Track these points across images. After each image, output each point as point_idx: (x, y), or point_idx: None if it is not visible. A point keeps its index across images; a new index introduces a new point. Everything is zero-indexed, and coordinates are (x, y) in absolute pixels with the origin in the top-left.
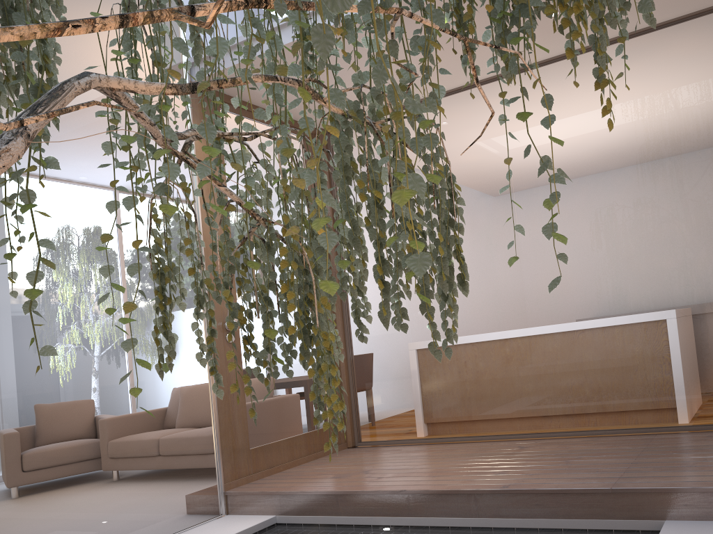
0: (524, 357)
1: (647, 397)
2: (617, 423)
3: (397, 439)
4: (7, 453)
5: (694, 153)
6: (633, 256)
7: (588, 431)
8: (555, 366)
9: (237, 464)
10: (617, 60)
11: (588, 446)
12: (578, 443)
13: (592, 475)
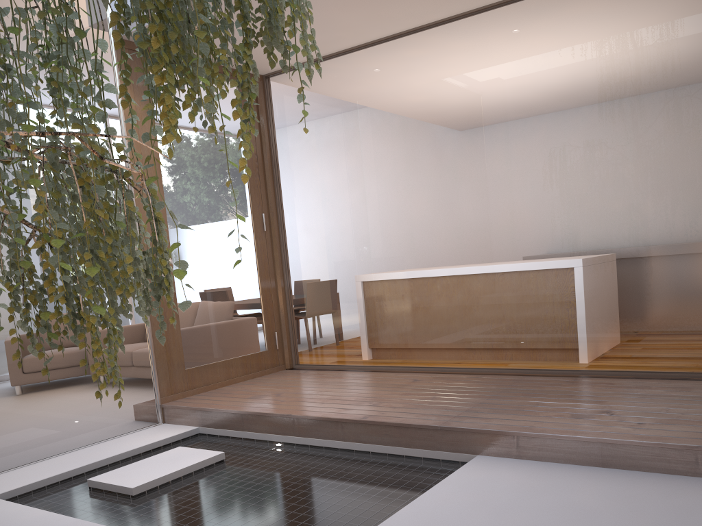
0: (428, 299)
1: (526, 342)
2: (501, 364)
3: (326, 364)
4: None
5: (575, 118)
6: (519, 214)
7: (478, 369)
8: (452, 309)
9: (172, 382)
10: (512, 21)
11: (466, 383)
12: (461, 380)
13: (438, 412)
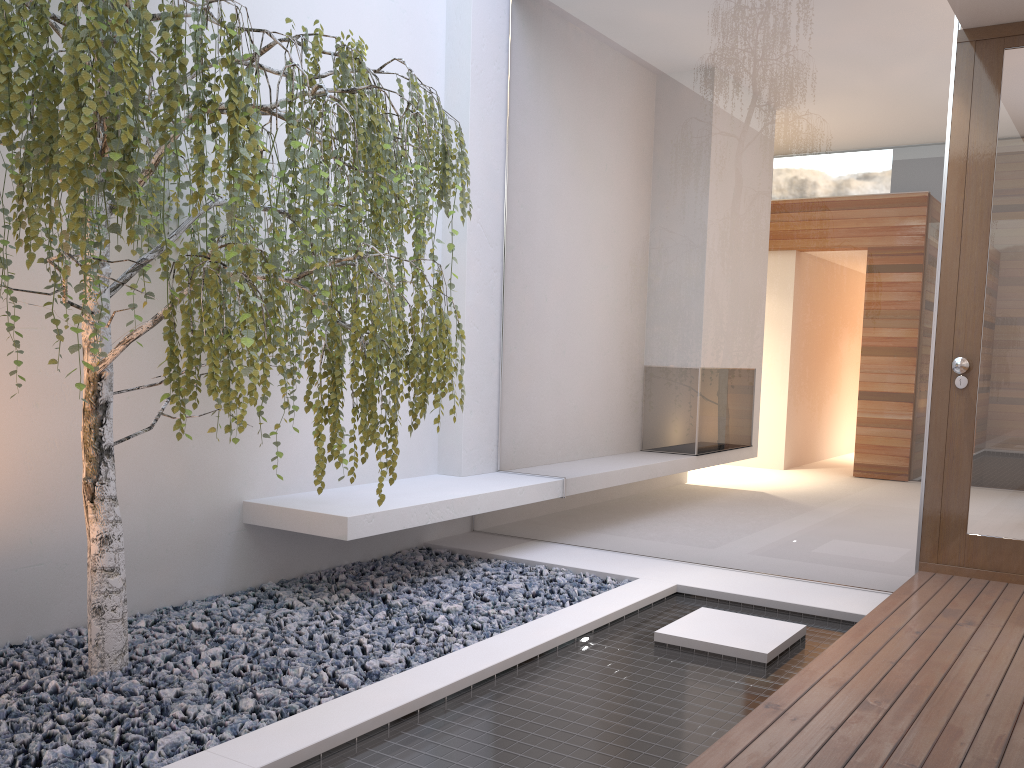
0: None
1: None
2: None
3: None
4: (731, 455)
5: None
6: None
7: None
8: None
9: (942, 546)
10: None
11: None
12: None
13: None
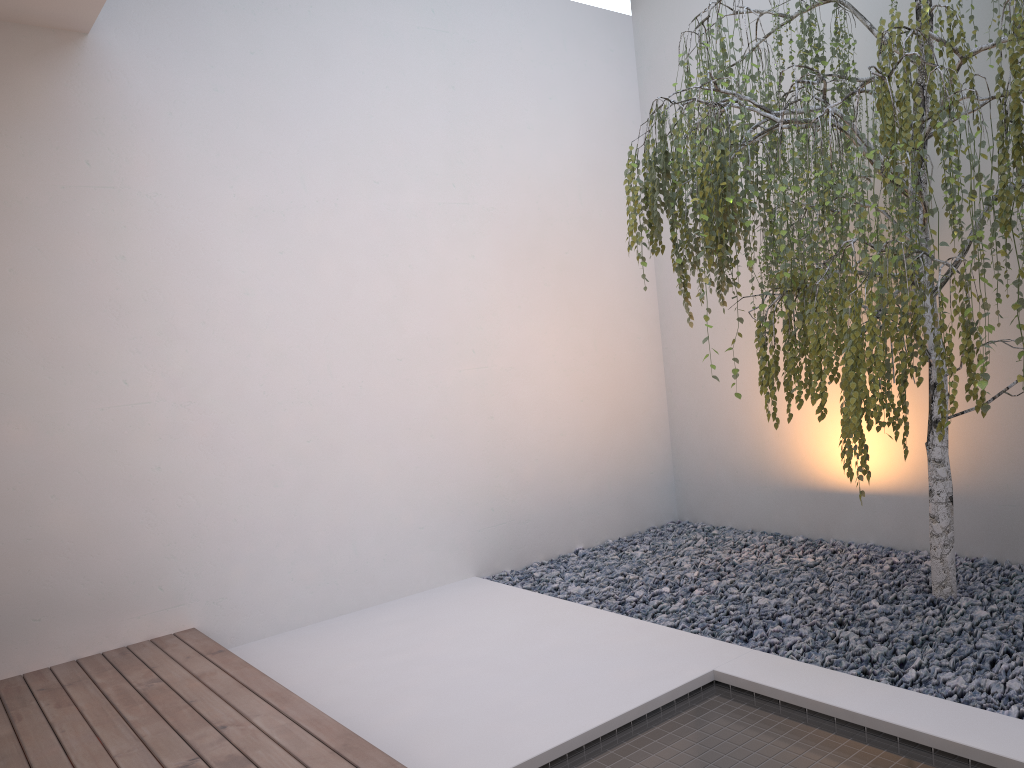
0: None
1: None
2: None
3: None
4: None
5: None
6: None
7: None
8: None
9: None
10: None
11: None
12: None
13: None
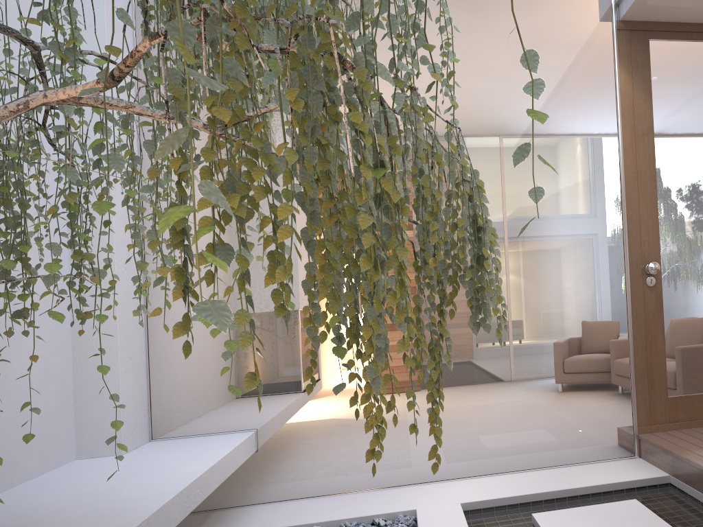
0: None
1: None
2: None
3: None
4: (460, 369)
5: None
6: None
7: None
8: None
9: (652, 410)
10: None
11: None
12: None
13: None
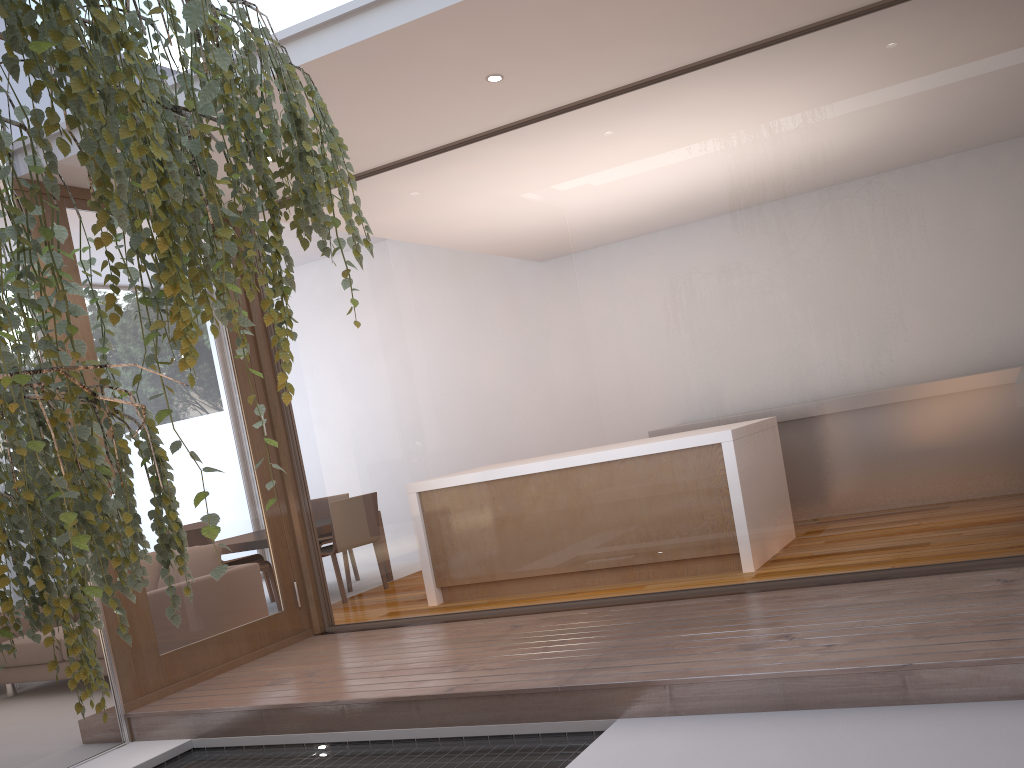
0: (521, 510)
1: (667, 554)
2: (635, 588)
3: (377, 620)
4: None
5: (701, 248)
6: (640, 381)
7: (603, 599)
8: (558, 520)
9: (141, 677)
10: (604, 124)
11: (588, 621)
12: (581, 618)
13: (556, 667)
